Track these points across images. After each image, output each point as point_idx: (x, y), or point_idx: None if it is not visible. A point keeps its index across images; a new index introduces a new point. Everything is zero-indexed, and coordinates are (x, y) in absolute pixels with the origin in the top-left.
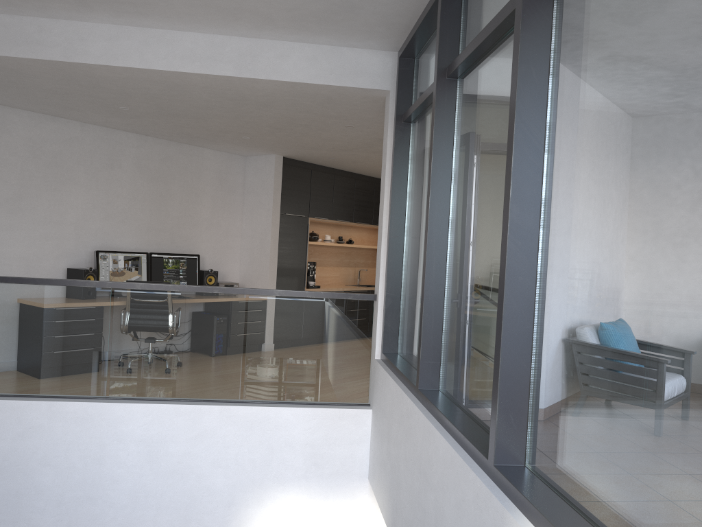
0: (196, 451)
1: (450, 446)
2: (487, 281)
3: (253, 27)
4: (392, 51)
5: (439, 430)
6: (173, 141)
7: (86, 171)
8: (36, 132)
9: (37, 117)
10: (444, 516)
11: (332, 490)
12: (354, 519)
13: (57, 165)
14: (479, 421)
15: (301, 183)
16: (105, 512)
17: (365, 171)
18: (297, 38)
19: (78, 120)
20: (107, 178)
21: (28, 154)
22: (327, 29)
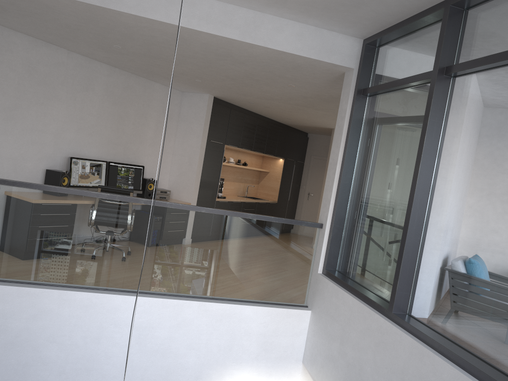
0: (176, 336)
1: (465, 375)
2: (495, 247)
3: (264, 4)
4: (359, 38)
5: (440, 357)
6: (134, 74)
7: (68, 91)
8: (33, 54)
9: (34, 42)
10: None
11: (275, 369)
12: None
13: (46, 84)
14: (476, 354)
15: (223, 118)
16: None
17: (267, 113)
18: (294, 17)
19: (66, 48)
20: (83, 98)
21: (24, 72)
22: (324, 15)
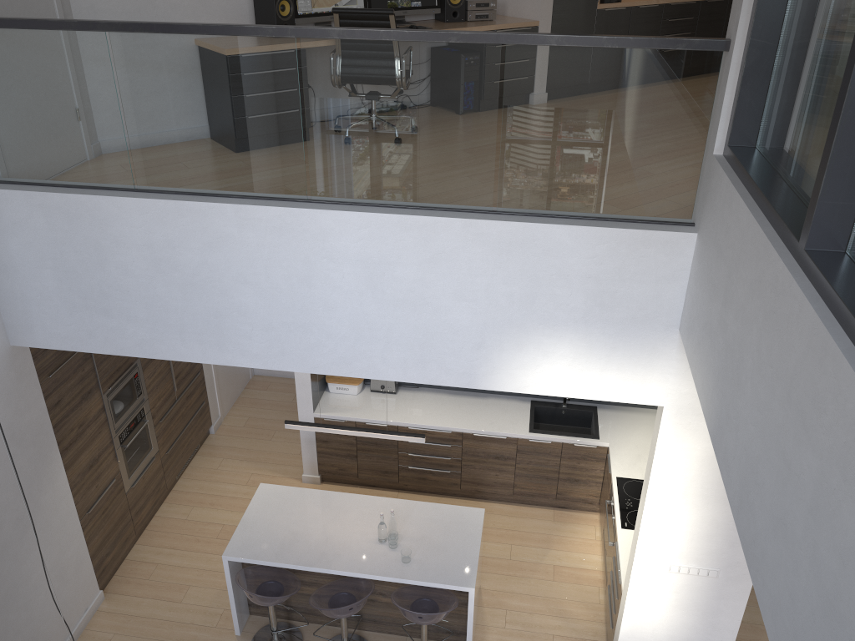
0: (431, 279)
1: None
2: None
3: None
4: None
5: (853, 363)
6: None
7: None
8: None
9: None
10: (838, 516)
11: (622, 340)
12: (651, 378)
13: None
14: None
15: None
16: (322, 343)
17: None
18: None
19: None
20: None
21: None
22: None
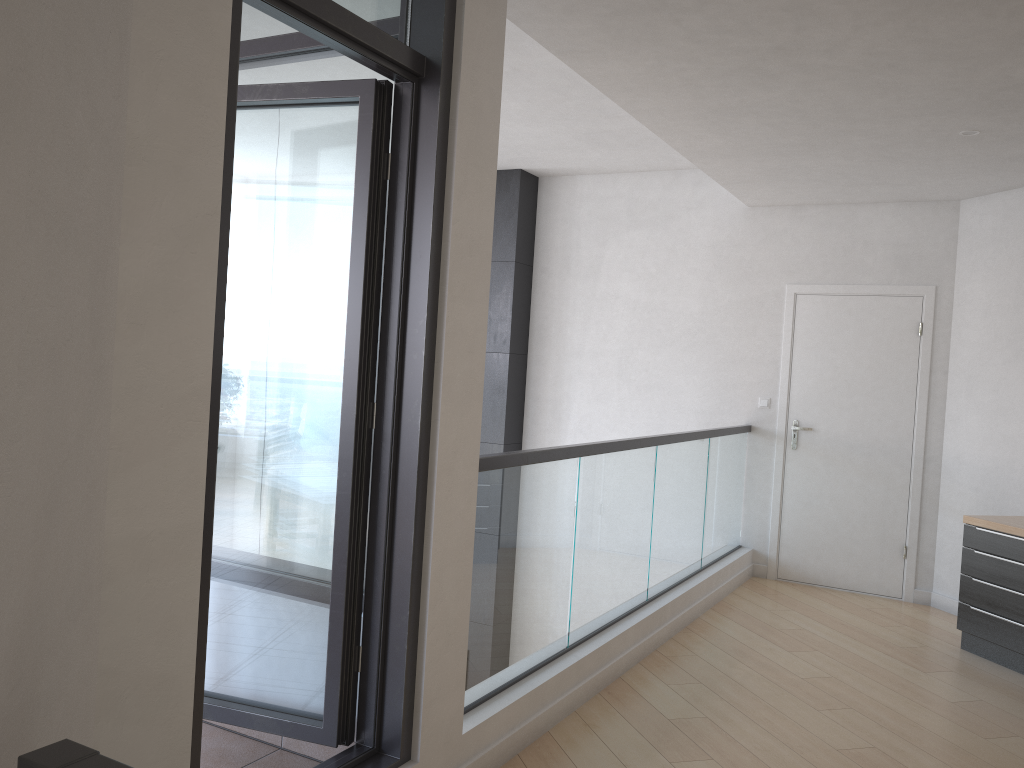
0: None
1: None
2: None
3: None
4: None
5: None
6: None
7: None
8: None
9: None
10: None
11: None
12: None
13: None
14: None
15: None
16: None
17: None
18: None
19: None
20: None
21: None
22: None
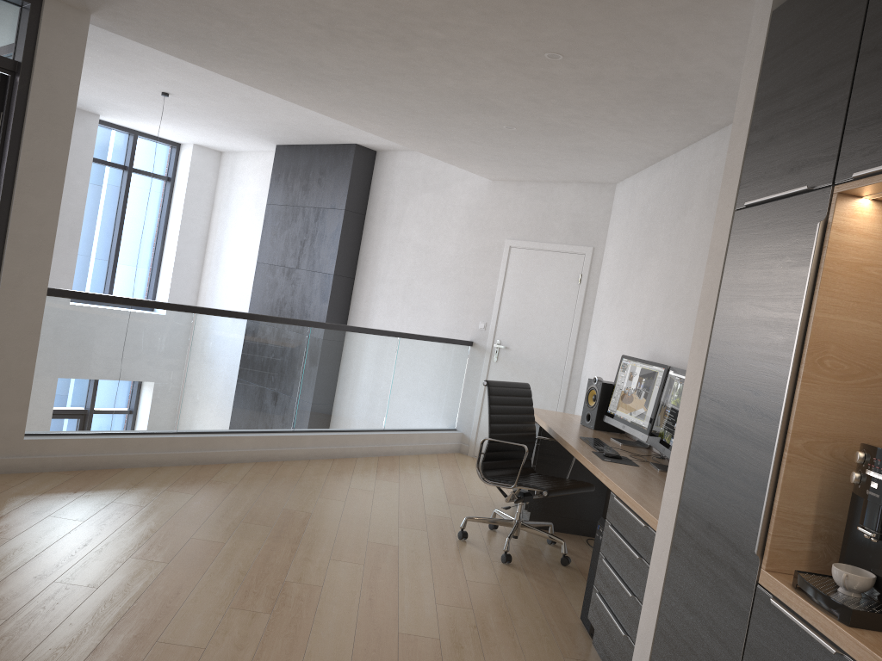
0: None
1: None
2: None
3: None
4: None
5: None
6: None
7: (665, 229)
8: (647, 192)
9: (651, 172)
10: None
11: None
12: None
13: (650, 231)
14: None
15: (823, 36)
16: None
17: None
18: None
19: (664, 153)
20: (678, 232)
21: (638, 225)
22: None
